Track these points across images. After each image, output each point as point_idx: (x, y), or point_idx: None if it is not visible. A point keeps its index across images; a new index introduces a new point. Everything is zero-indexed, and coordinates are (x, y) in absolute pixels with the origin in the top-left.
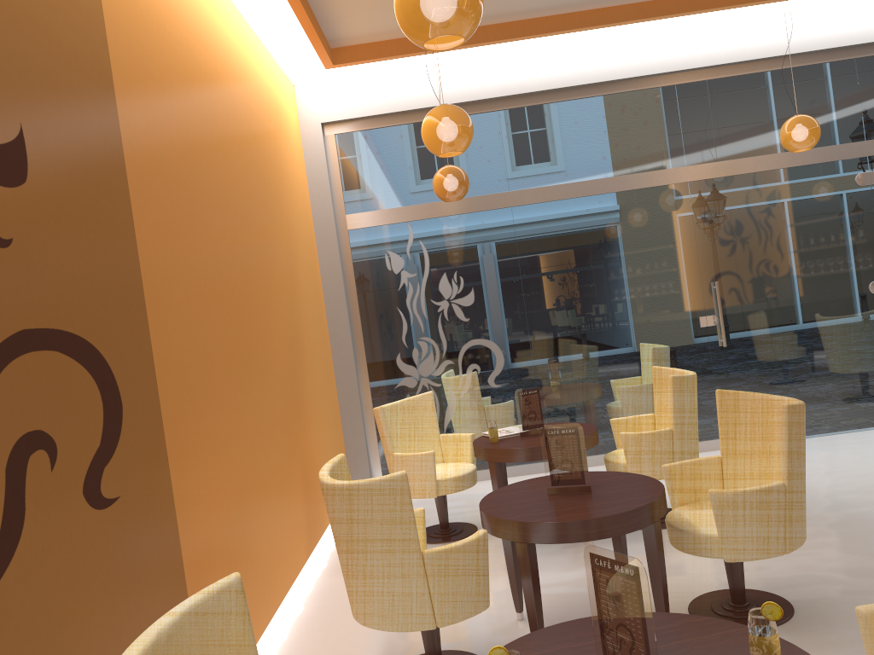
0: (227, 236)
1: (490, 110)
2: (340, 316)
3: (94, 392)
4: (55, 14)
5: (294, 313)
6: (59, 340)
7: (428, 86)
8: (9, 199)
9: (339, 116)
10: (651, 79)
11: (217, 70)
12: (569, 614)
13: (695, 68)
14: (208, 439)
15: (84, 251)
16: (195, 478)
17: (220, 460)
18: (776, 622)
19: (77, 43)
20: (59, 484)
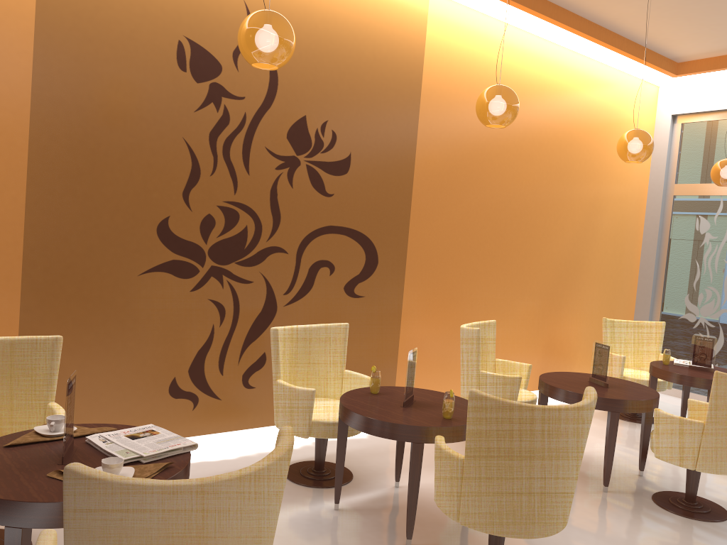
0: (503, 195)
1: None
2: (650, 257)
3: (361, 254)
4: (385, 104)
5: (581, 246)
6: (347, 231)
7: None
8: (336, 180)
9: (685, 110)
10: None
11: (530, 99)
12: (599, 463)
13: None
14: (441, 293)
15: (373, 199)
16: (422, 307)
17: (449, 306)
18: (689, 516)
19: (396, 113)
20: (332, 281)
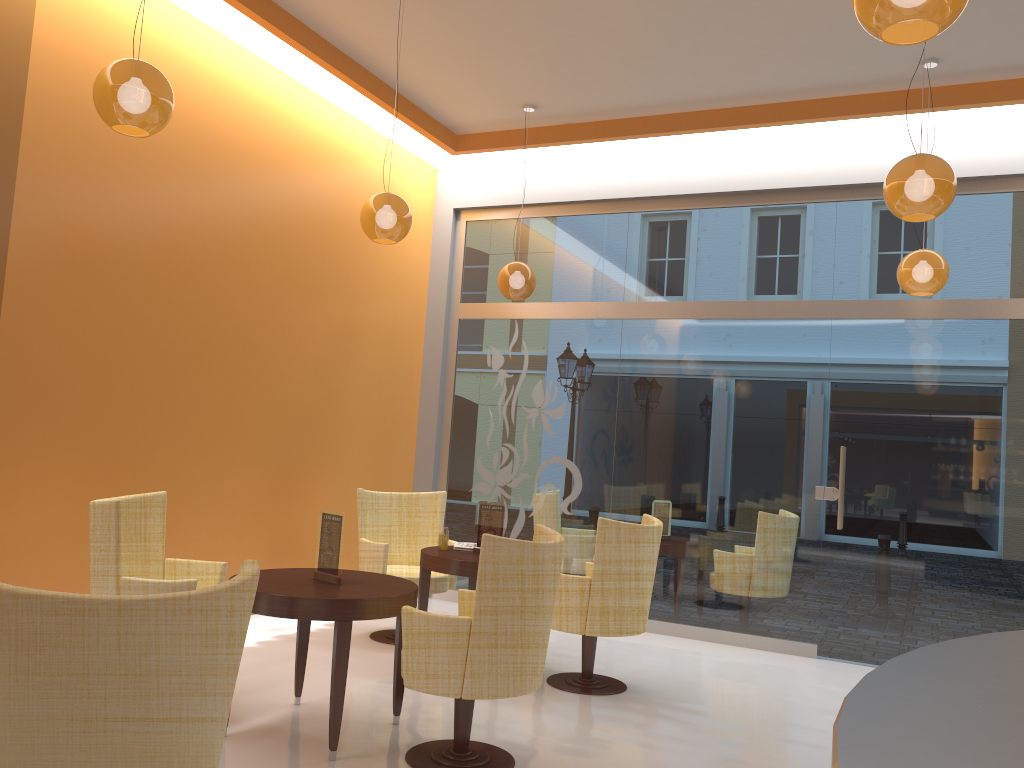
0: (194, 291)
1: (620, 211)
2: (431, 405)
3: None
4: None
5: (330, 384)
6: None
7: (558, 180)
8: None
9: (470, 203)
10: (807, 193)
11: (240, 147)
12: None
13: (861, 184)
14: (71, 451)
15: None
16: (29, 475)
17: (88, 474)
18: None
19: None
20: None
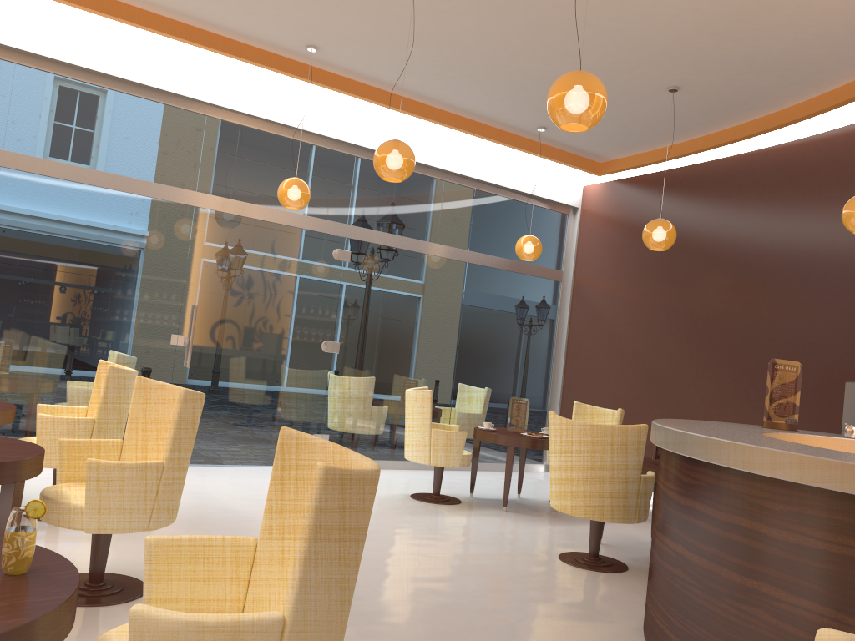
0: None
1: (6, 59)
2: None
3: None
4: None
5: None
6: None
7: None
8: None
9: None
10: (186, 101)
11: None
12: None
13: (228, 108)
14: None
15: None
16: None
17: None
18: (123, 599)
19: None
20: None
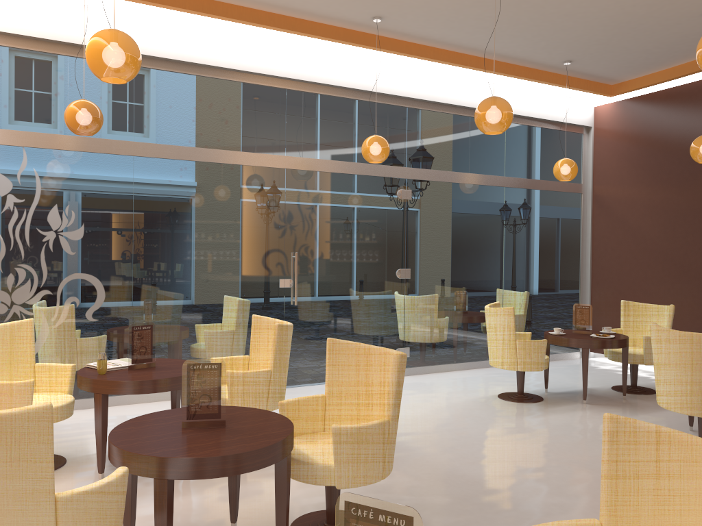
0: None
1: None
2: None
3: None
4: None
5: None
6: None
7: (67, 22)
8: None
9: None
10: (269, 79)
11: None
12: None
13: (303, 80)
14: None
15: None
16: None
17: None
18: None
19: None
20: None
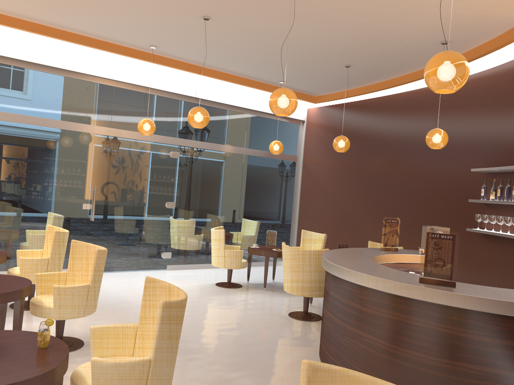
0: None
1: None
2: None
3: None
4: None
5: None
6: None
7: None
8: None
9: None
10: (84, 75)
11: None
12: None
13: (107, 78)
14: None
15: None
16: None
17: None
18: (73, 349)
19: None
20: None
